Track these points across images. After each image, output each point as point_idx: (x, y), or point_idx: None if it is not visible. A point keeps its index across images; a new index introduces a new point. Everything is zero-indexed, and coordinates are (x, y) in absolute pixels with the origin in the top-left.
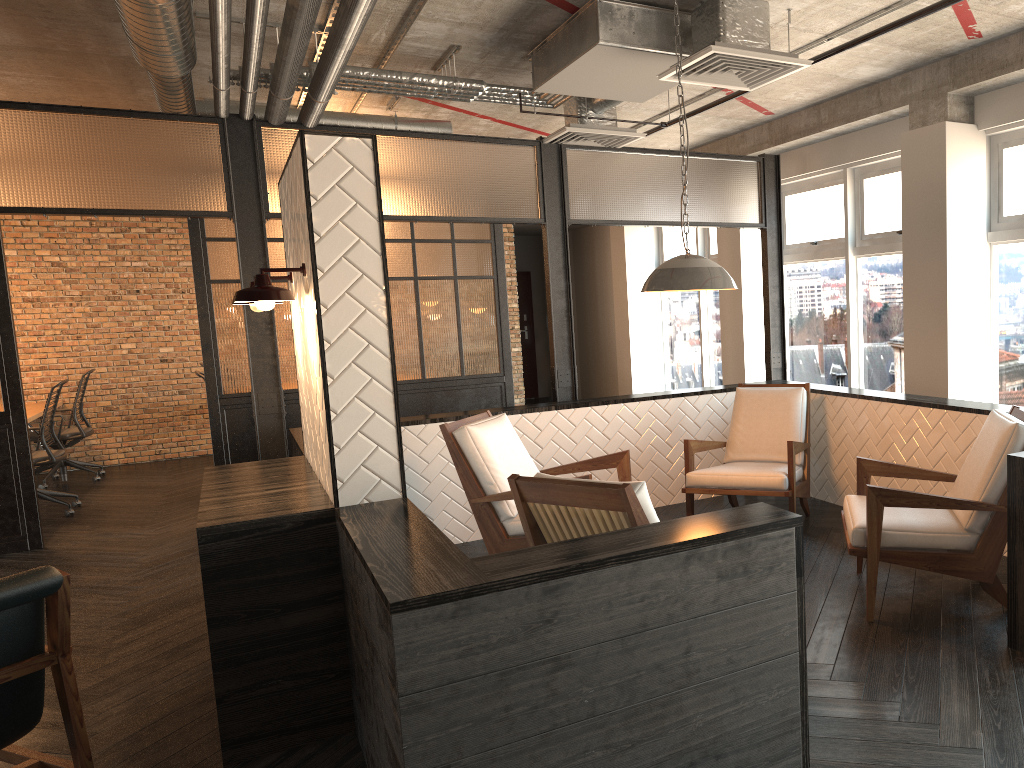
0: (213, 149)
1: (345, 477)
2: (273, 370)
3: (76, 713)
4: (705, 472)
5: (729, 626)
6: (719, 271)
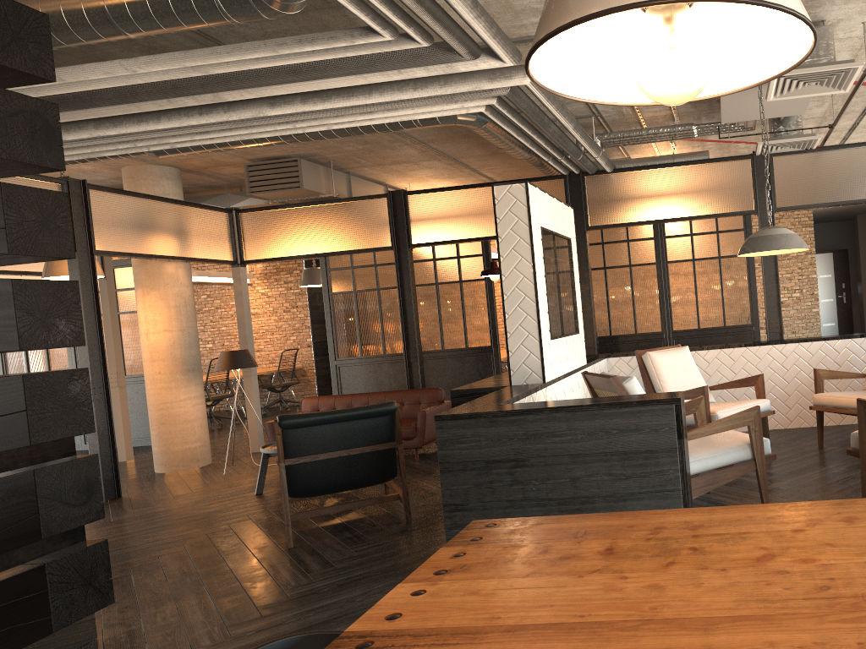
0: (561, 193)
1: (514, 369)
2: (591, 321)
3: (403, 471)
4: (825, 394)
5: (626, 463)
6: (785, 236)
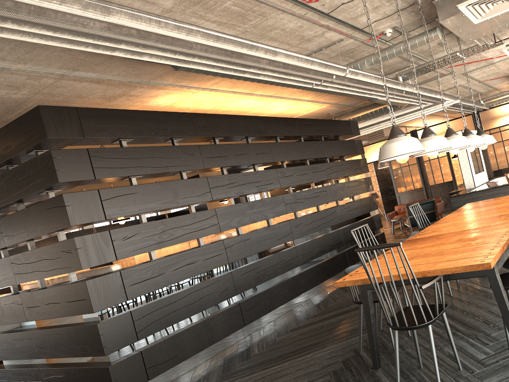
0: (471, 120)
1: (465, 184)
2: (489, 165)
3: (438, 217)
4: None
5: None
6: None
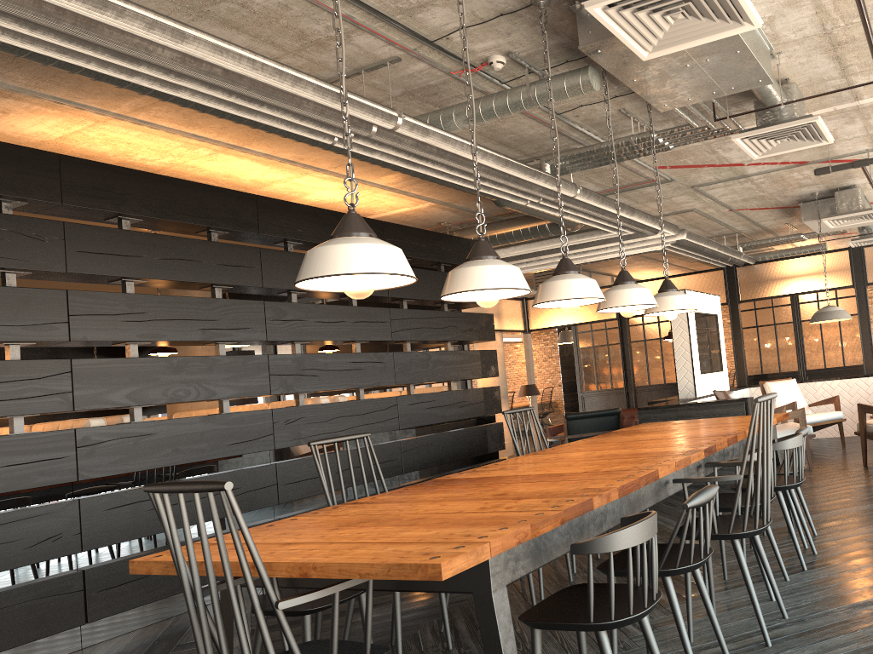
0: (721, 279)
1: (680, 390)
2: (742, 363)
3: None
4: None
5: None
6: (833, 312)
